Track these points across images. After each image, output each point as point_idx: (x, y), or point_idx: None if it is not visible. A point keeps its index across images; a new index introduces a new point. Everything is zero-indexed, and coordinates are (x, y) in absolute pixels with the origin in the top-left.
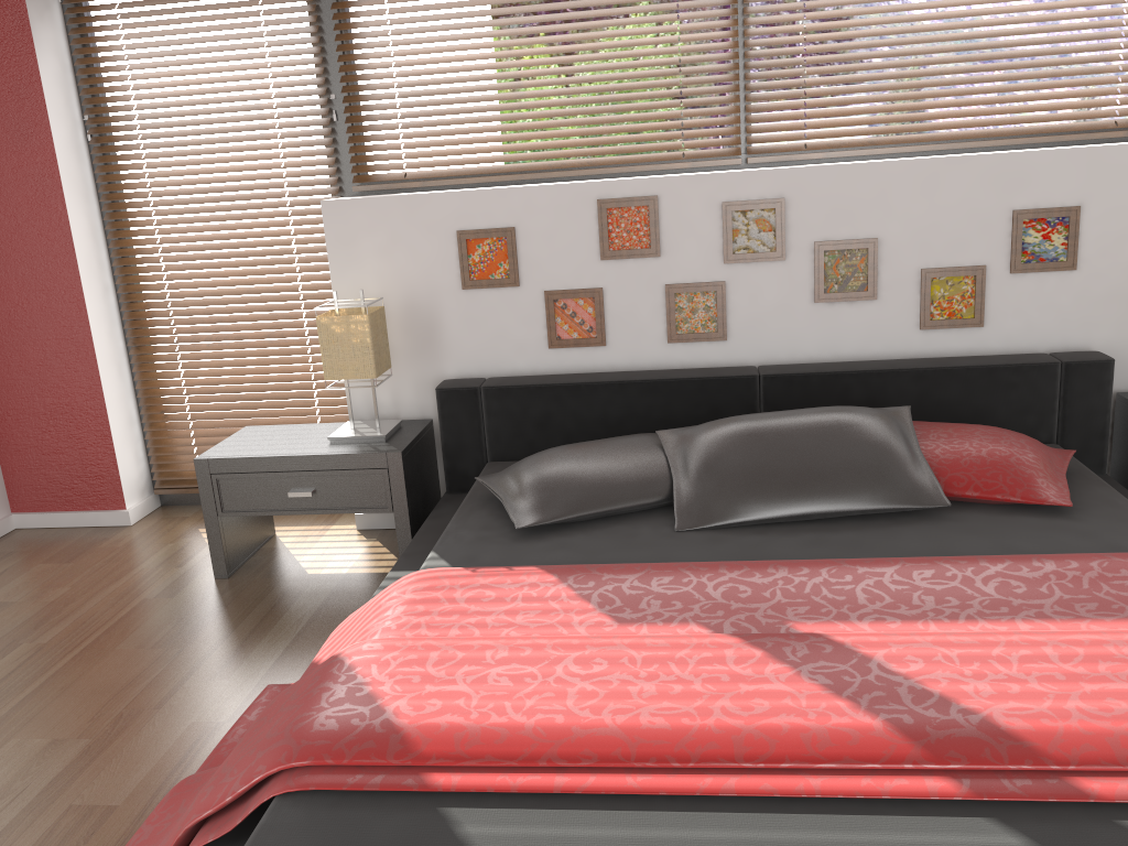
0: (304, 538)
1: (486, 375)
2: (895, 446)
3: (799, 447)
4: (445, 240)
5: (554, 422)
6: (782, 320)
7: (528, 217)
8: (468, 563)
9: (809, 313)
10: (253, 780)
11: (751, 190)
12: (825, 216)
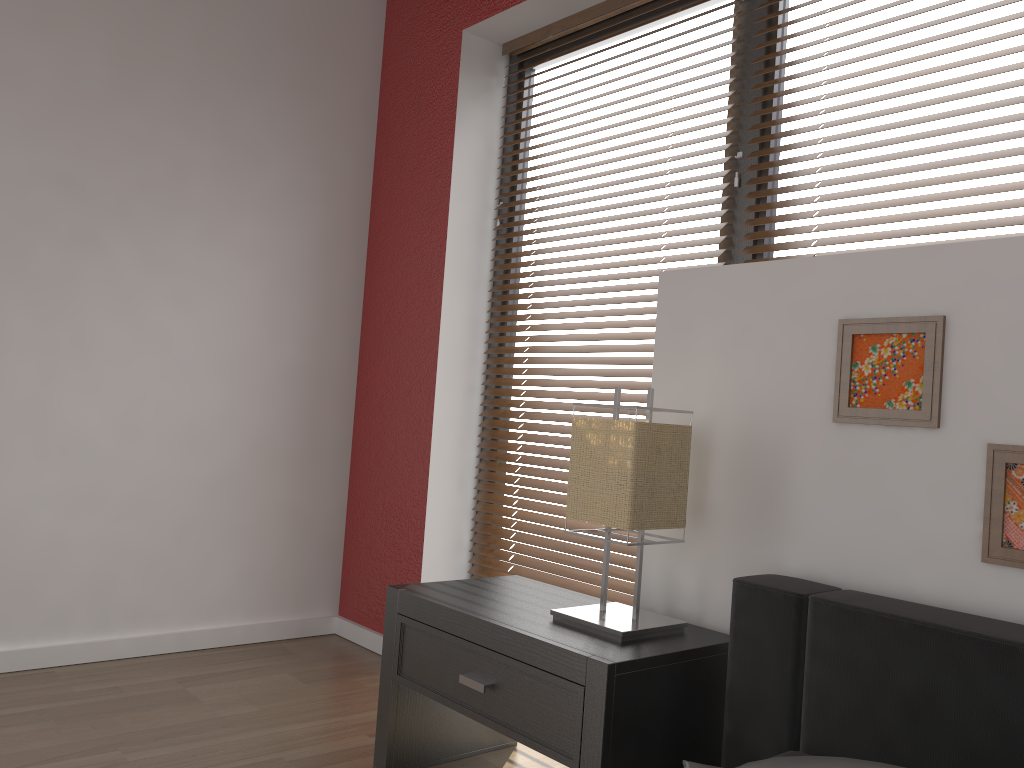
0: (537, 765)
1: (851, 585)
2: None
3: None
4: (819, 335)
5: (944, 714)
6: None
7: (974, 298)
8: None
9: None
10: None
11: None
12: None
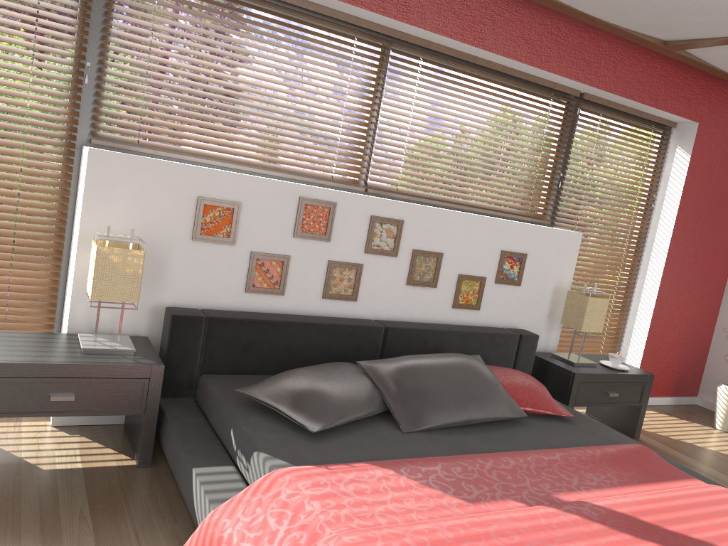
0: (3, 434)
1: (194, 306)
2: (497, 380)
3: (457, 379)
4: (187, 201)
5: (256, 347)
6: (388, 292)
7: (251, 198)
8: (301, 461)
9: (402, 290)
10: None
11: (388, 211)
12: (421, 235)
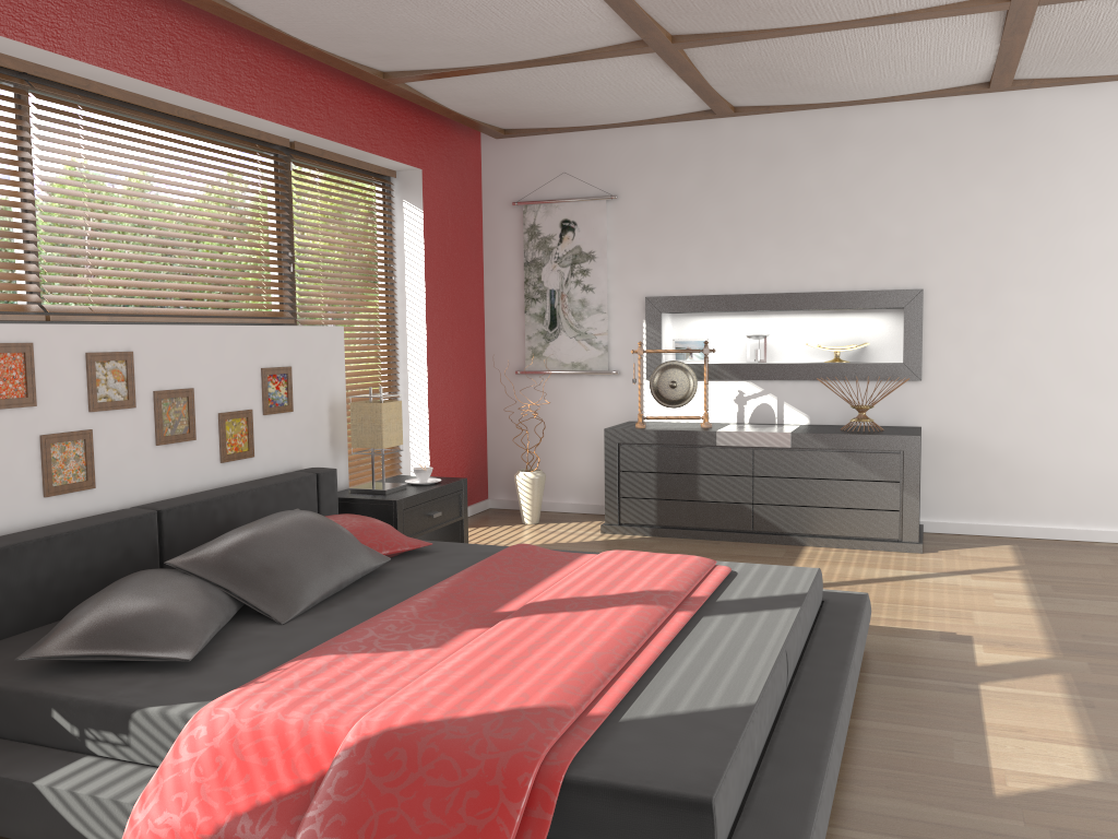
0: None
1: None
2: (344, 528)
3: (307, 539)
4: None
5: None
6: (135, 463)
7: None
8: (210, 694)
9: (153, 455)
10: (529, 787)
11: (108, 342)
12: (159, 368)
